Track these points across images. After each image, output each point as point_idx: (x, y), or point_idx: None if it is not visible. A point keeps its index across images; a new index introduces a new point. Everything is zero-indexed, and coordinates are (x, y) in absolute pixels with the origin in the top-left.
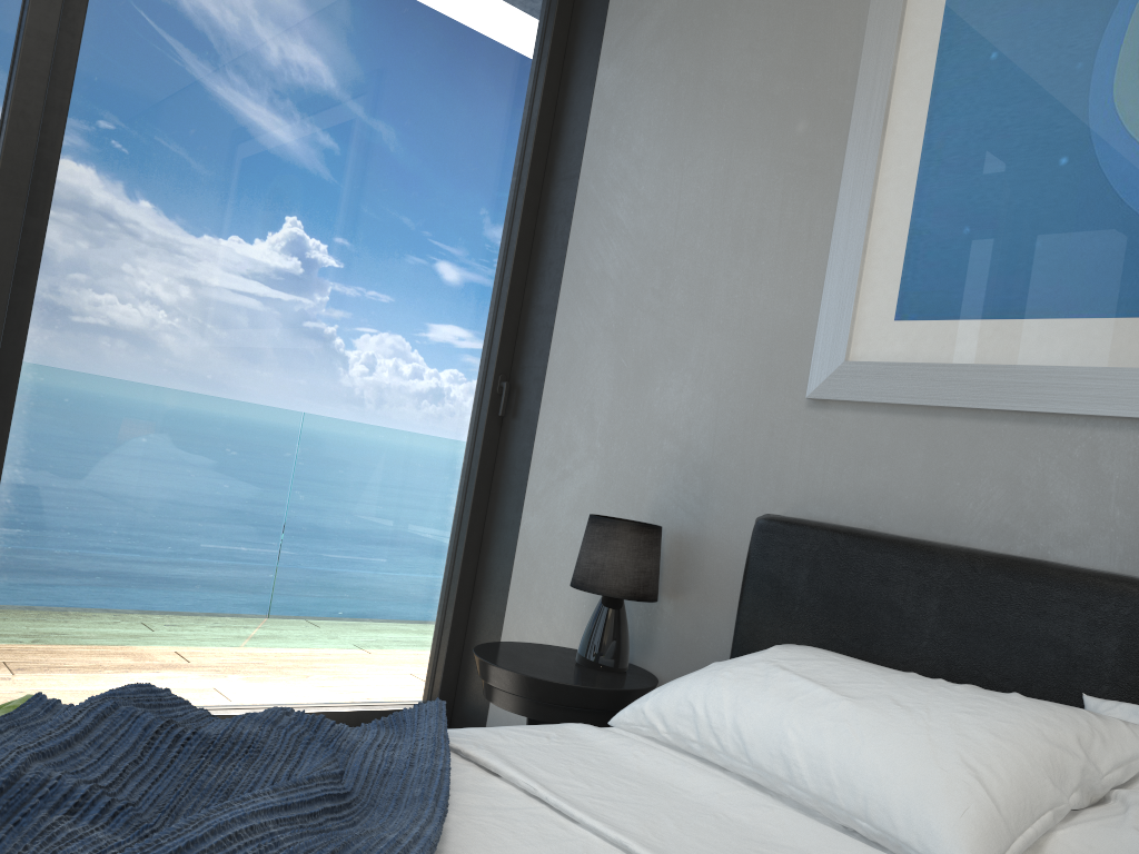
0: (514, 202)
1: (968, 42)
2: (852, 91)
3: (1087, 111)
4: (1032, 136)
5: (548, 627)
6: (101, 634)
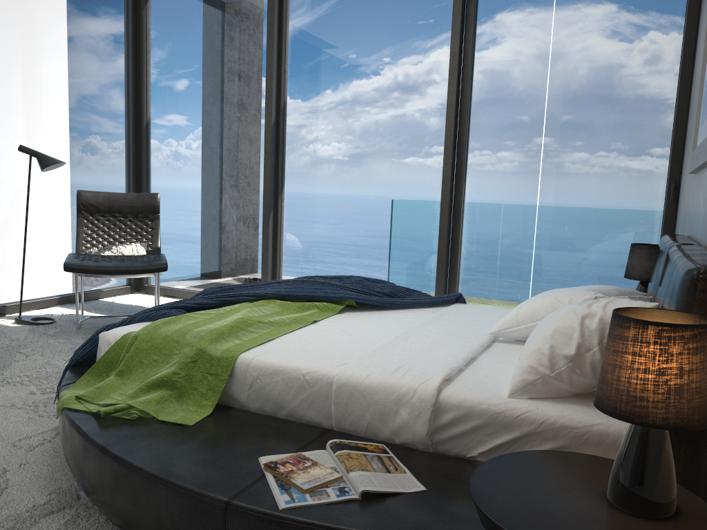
0: (676, 90)
1: None
2: None
3: None
4: None
5: None
6: (495, 298)
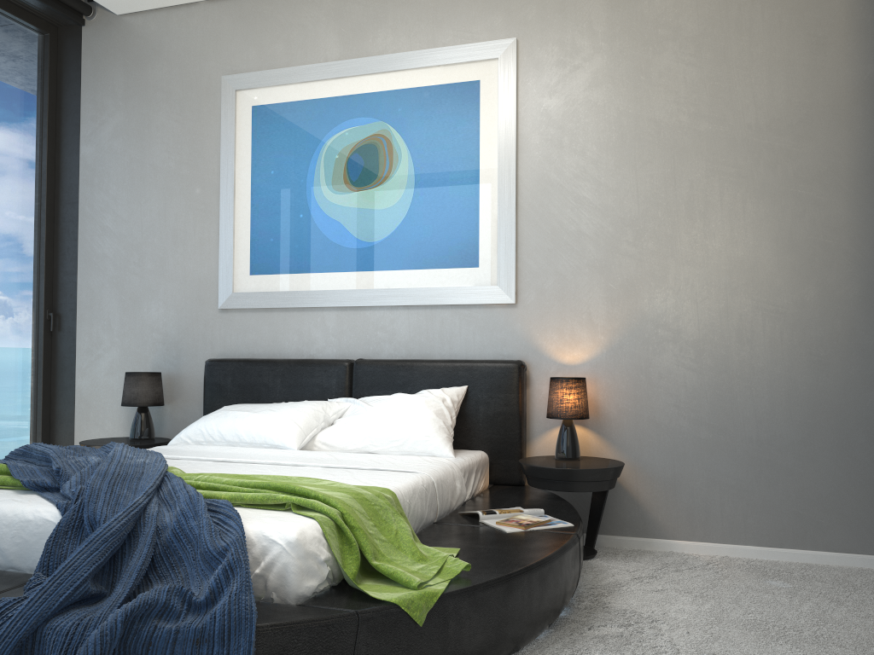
0: (40, 216)
1: (262, 165)
2: (218, 178)
3: (306, 198)
4: (290, 205)
5: (104, 432)
6: None
